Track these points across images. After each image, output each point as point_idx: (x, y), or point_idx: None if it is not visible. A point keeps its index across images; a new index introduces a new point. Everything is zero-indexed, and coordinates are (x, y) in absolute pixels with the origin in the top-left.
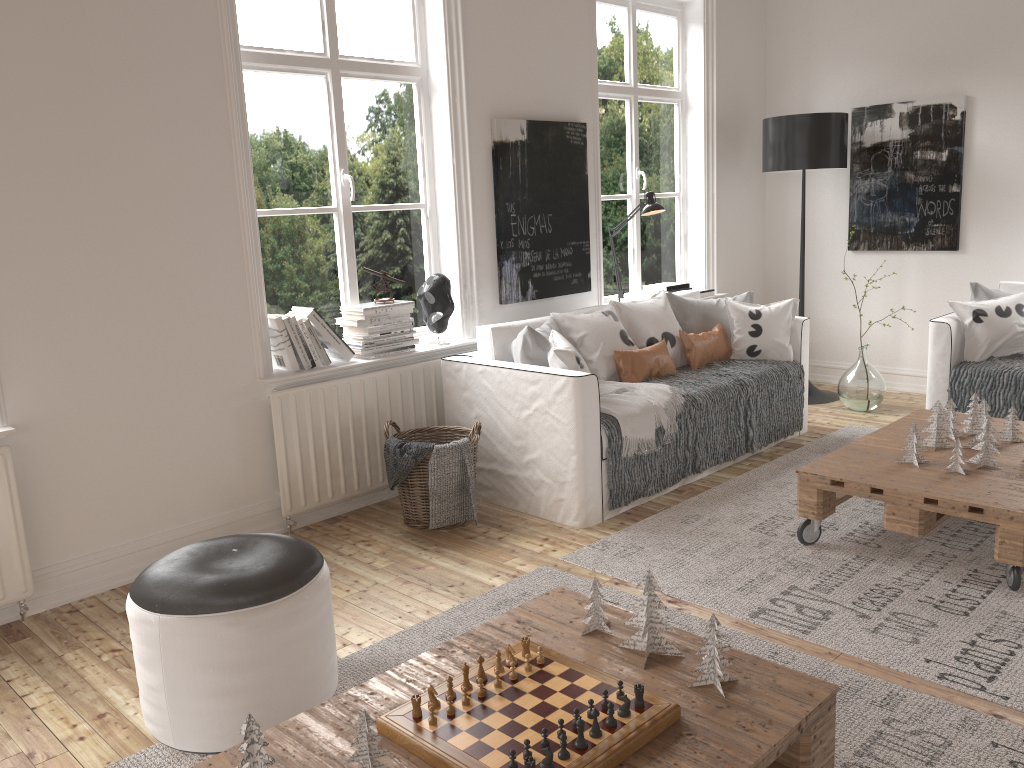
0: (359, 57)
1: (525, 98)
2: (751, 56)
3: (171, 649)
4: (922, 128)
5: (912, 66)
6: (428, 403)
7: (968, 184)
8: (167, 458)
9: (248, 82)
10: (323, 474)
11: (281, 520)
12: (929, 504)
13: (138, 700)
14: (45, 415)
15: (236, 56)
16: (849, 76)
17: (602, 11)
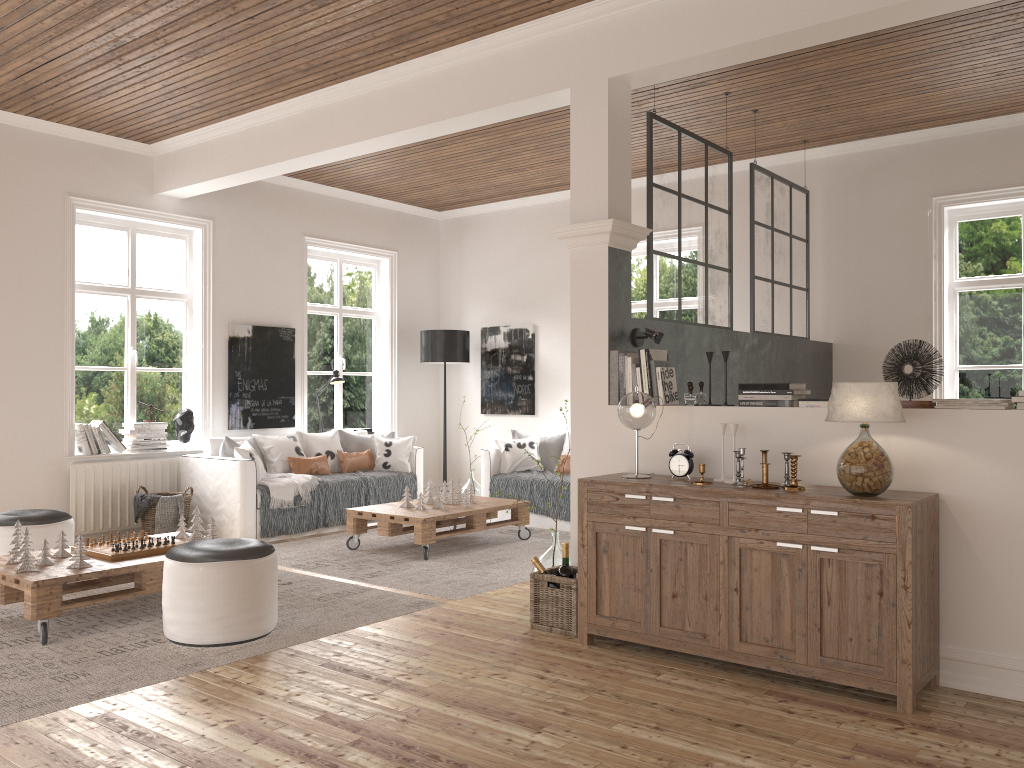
0: (149, 288)
1: (253, 313)
2: (426, 292)
3: None
4: (514, 341)
5: (509, 305)
6: (172, 482)
7: (537, 375)
8: (5, 494)
9: (80, 299)
10: (98, 514)
11: None
12: (392, 519)
13: None
14: None
15: (72, 287)
16: (480, 308)
17: (318, 264)
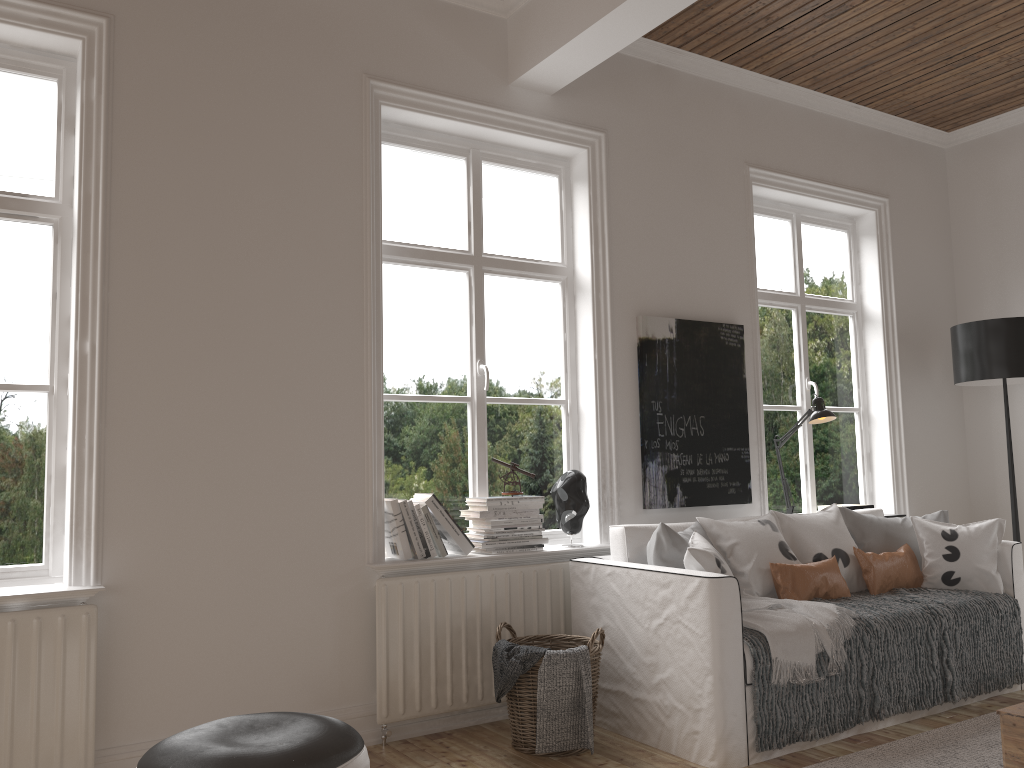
0: (503, 255)
1: (675, 298)
2: (935, 268)
3: None
4: None
5: None
6: (554, 610)
7: None
8: (259, 640)
9: (391, 274)
10: (427, 679)
11: (377, 728)
12: None
13: None
14: (140, 578)
15: (377, 245)
16: None
17: (763, 222)
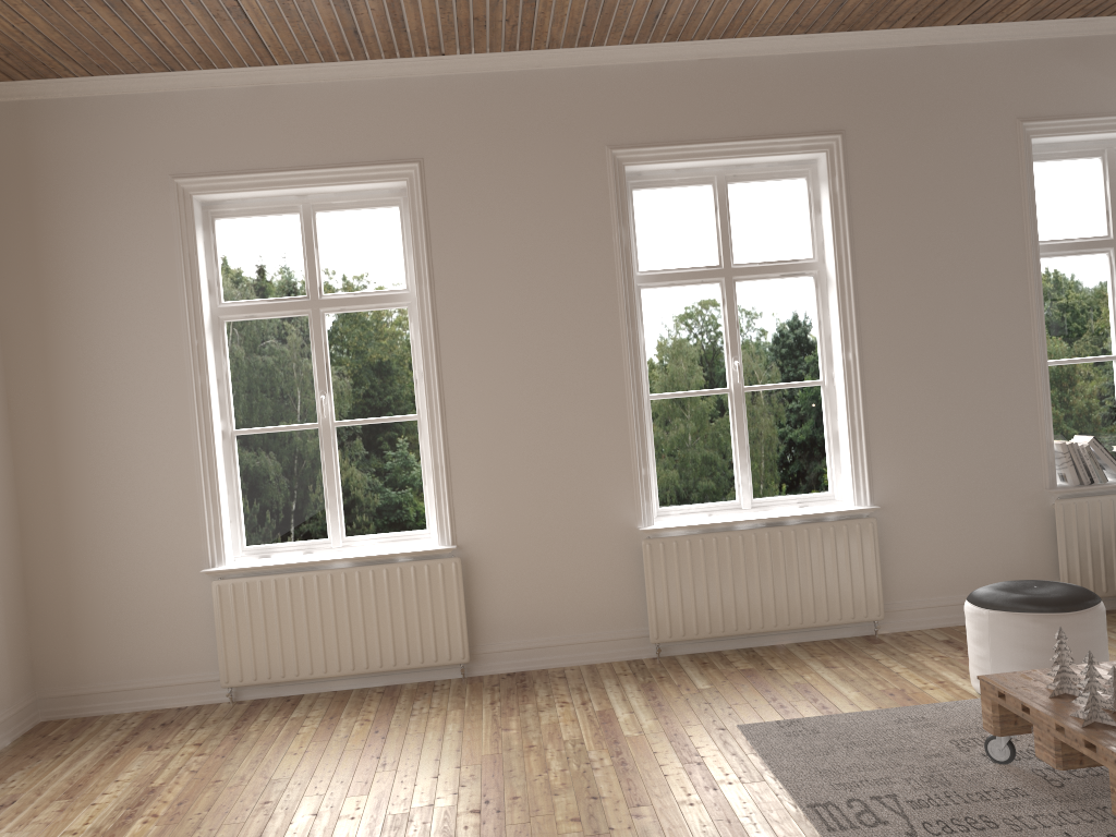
0: None
1: None
2: None
3: (995, 632)
4: None
5: None
6: None
7: None
8: (972, 541)
9: (1042, 266)
10: (1098, 571)
11: None
12: None
13: (963, 679)
14: (895, 501)
15: (1035, 251)
16: None
17: None
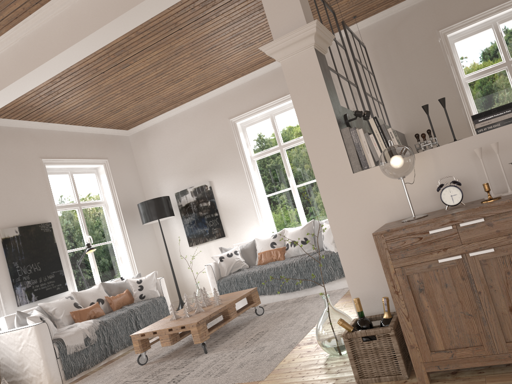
0: None
1: (16, 218)
2: (133, 181)
3: None
4: (199, 195)
5: (189, 174)
6: None
7: (220, 211)
8: None
9: None
10: None
11: None
12: (170, 331)
13: None
14: None
15: None
16: (170, 182)
17: (56, 177)
